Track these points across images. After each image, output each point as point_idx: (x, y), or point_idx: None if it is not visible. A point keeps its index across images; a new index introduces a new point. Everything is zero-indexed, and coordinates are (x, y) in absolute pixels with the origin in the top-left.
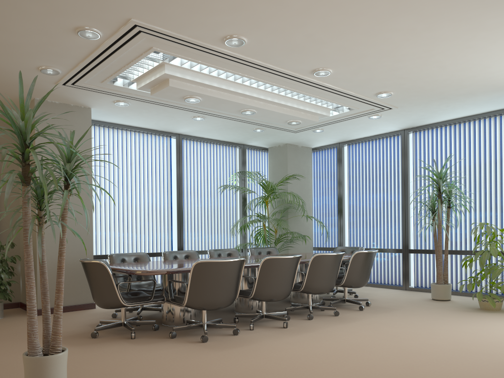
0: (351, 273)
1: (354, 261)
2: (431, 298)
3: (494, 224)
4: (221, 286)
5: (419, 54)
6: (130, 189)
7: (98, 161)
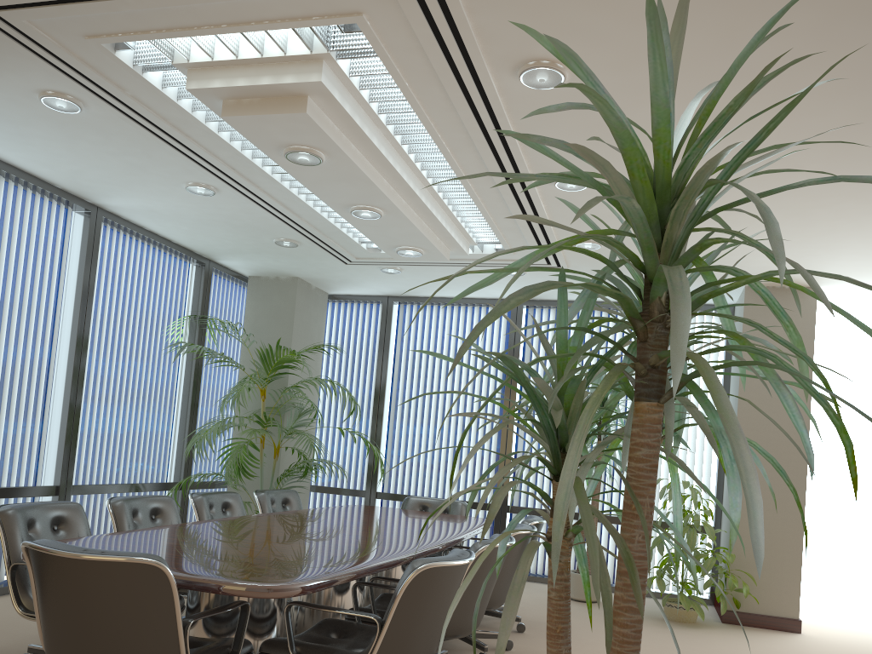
0: None
1: None
2: None
3: None
4: (441, 621)
5: None
6: None
7: None
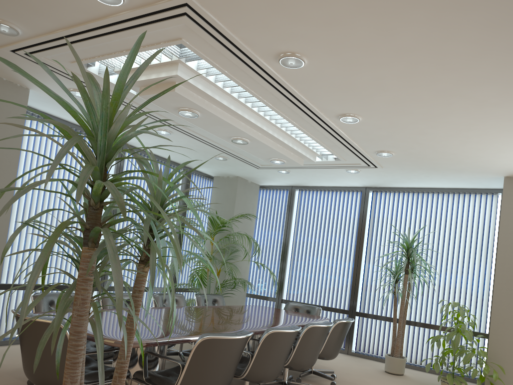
0: (329, 344)
1: (334, 331)
2: (383, 370)
3: (447, 299)
4: (225, 369)
5: (460, 125)
6: (53, 201)
7: None
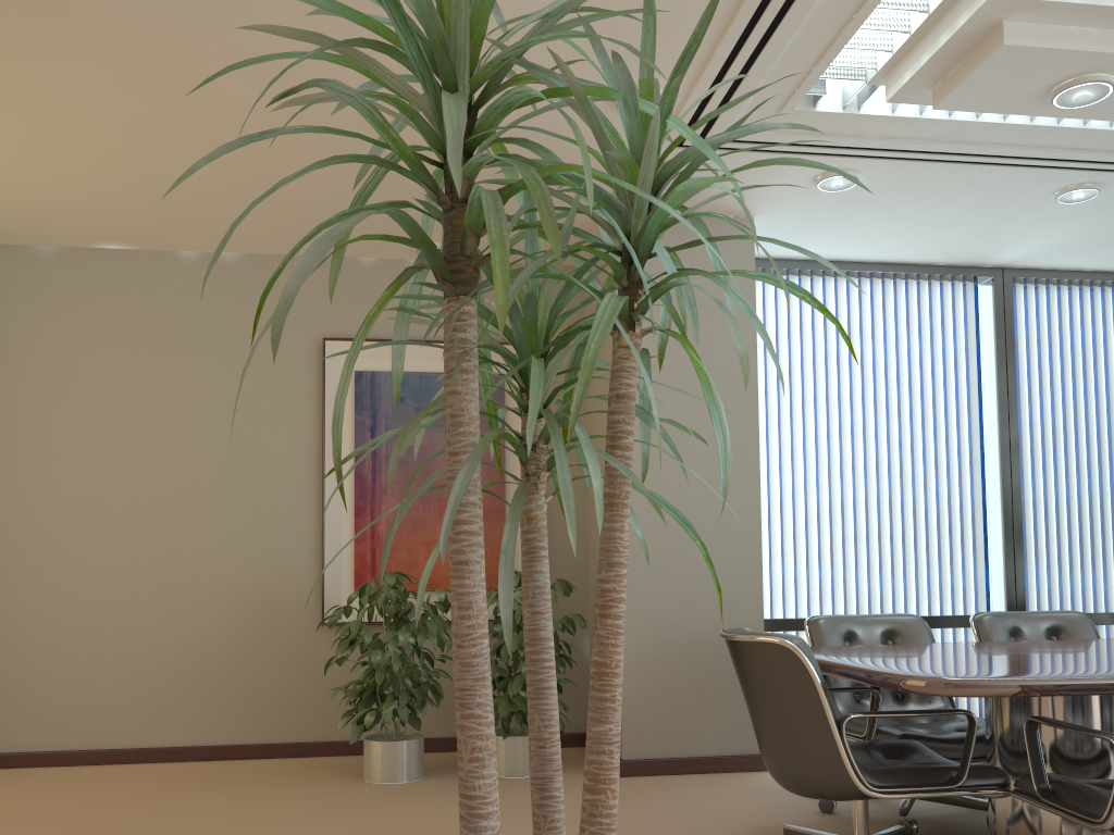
0: None
1: None
2: None
3: None
4: None
5: None
6: (861, 438)
7: (773, 366)
